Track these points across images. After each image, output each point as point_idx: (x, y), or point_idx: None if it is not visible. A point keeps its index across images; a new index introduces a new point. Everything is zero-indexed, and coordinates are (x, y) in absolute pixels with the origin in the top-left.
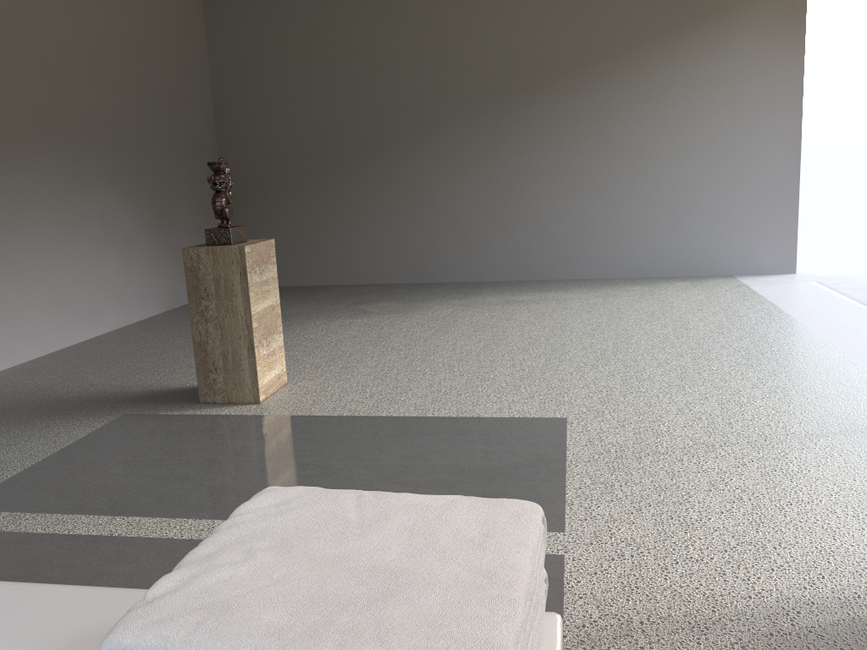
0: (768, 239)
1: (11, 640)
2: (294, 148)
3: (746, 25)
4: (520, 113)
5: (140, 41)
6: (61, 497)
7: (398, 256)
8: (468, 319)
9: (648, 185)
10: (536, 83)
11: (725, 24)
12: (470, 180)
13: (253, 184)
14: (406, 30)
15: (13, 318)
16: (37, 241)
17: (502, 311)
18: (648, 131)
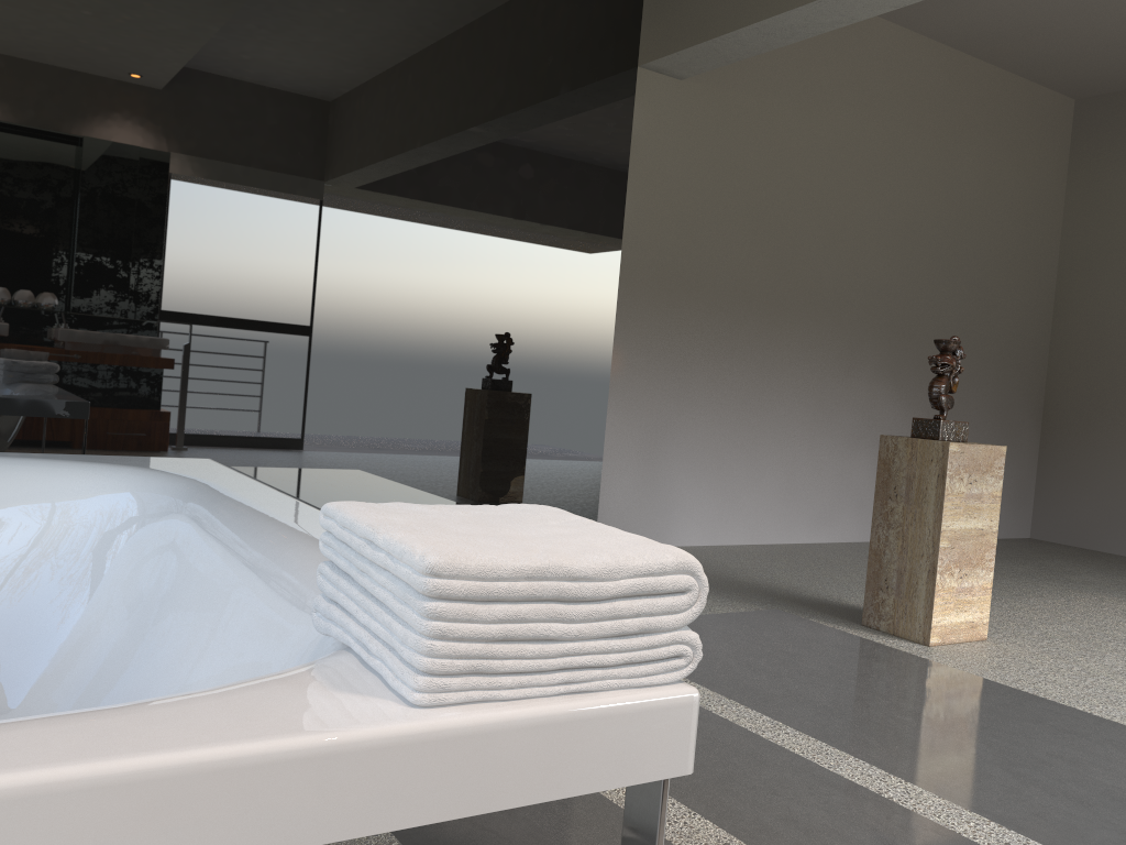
0: None
1: None
2: None
3: None
4: None
5: (962, 216)
6: None
7: None
8: None
9: None
10: None
11: None
12: None
13: (1088, 405)
14: None
15: (732, 495)
16: (779, 421)
17: None
18: None
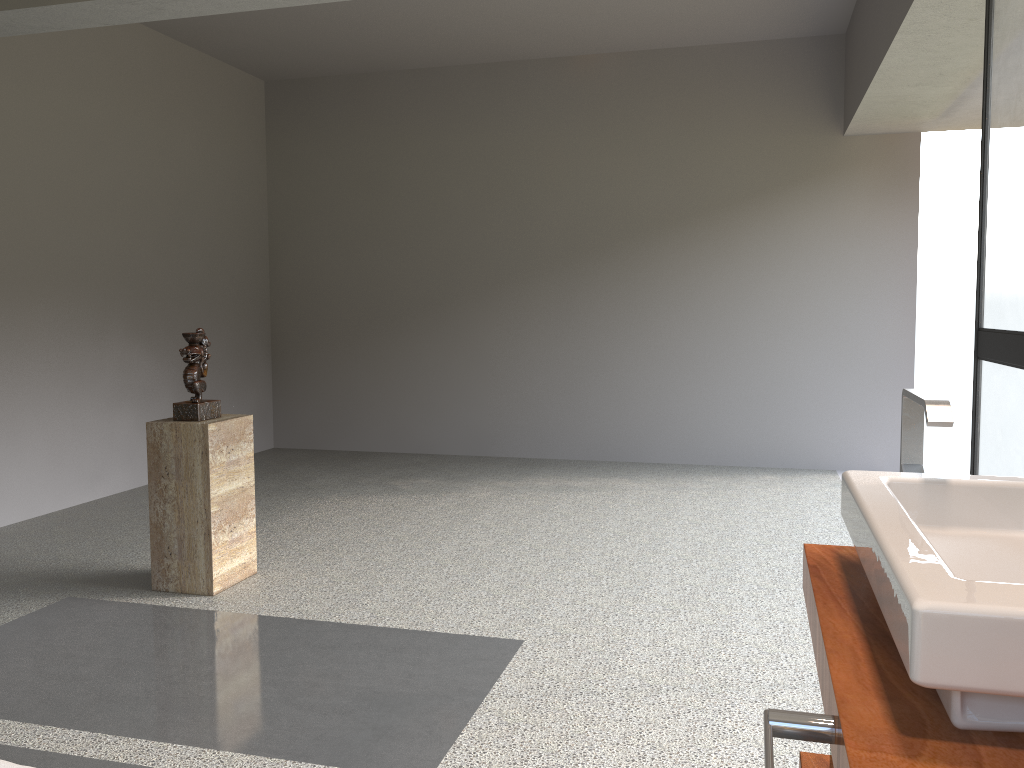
0: (878, 430)
1: None
2: (350, 299)
3: (851, 189)
4: (596, 273)
5: (186, 184)
6: None
7: (456, 423)
8: (500, 507)
9: (738, 361)
10: (615, 241)
11: (827, 187)
12: (539, 344)
13: (304, 336)
14: (477, 179)
15: None
16: (37, 395)
17: (545, 498)
18: (740, 300)
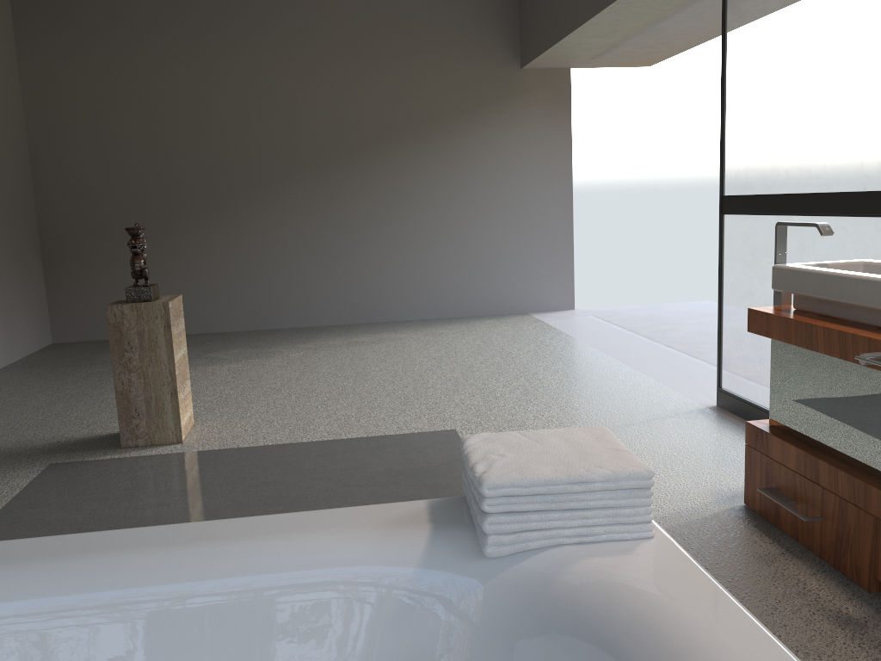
0: (552, 281)
1: (350, 528)
2: (121, 202)
3: (527, 108)
4: (344, 174)
5: None
6: (56, 531)
7: (232, 305)
8: (324, 360)
9: (456, 238)
10: (357, 148)
11: (511, 107)
12: (300, 234)
13: (76, 238)
14: (235, 95)
15: None
16: None
17: (350, 351)
18: (455, 192)
